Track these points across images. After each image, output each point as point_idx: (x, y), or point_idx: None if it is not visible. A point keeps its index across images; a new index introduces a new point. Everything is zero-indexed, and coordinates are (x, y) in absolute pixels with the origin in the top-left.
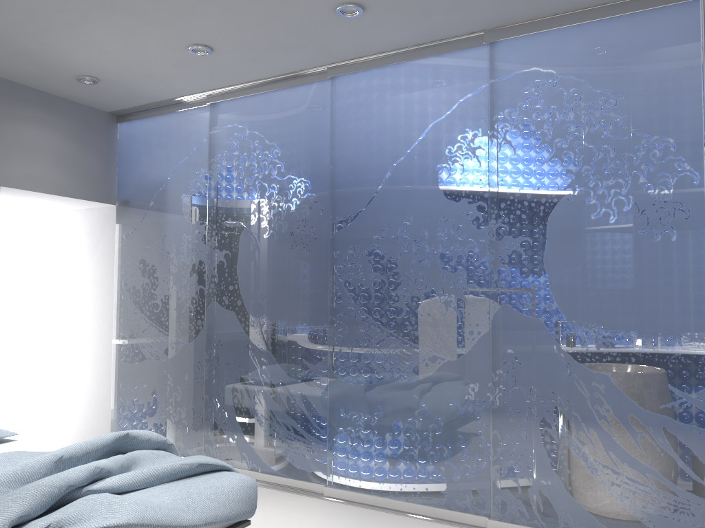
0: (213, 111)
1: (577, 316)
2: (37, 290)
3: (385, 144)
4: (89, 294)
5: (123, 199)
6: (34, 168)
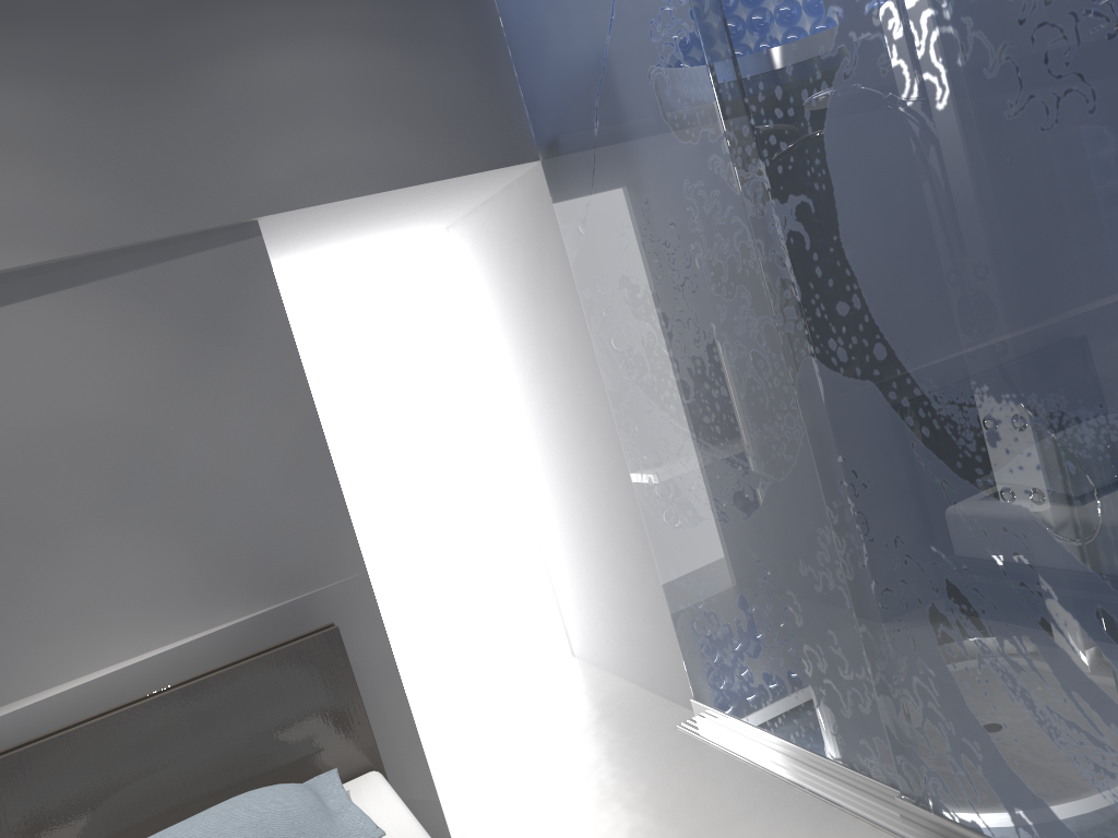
0: None
1: None
2: (495, 381)
3: None
4: (564, 377)
5: (546, 141)
6: (316, 148)
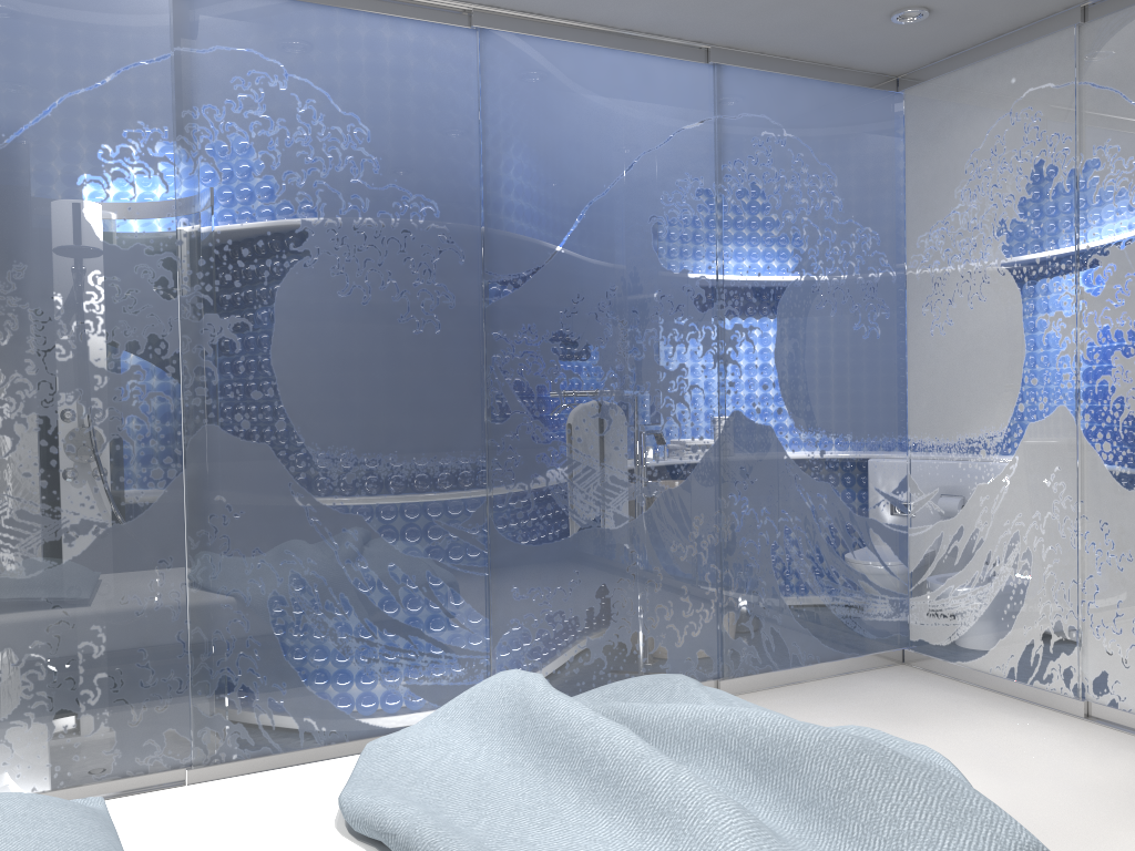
0: (186, 1)
1: (804, 421)
2: None
3: (576, 167)
4: None
5: None
6: None
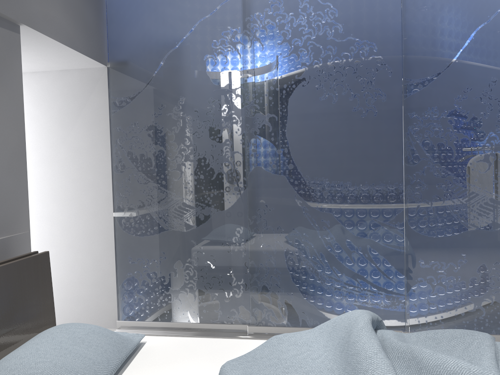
0: None
1: None
2: None
3: (467, 8)
4: (72, 166)
5: (119, 60)
6: (48, 8)
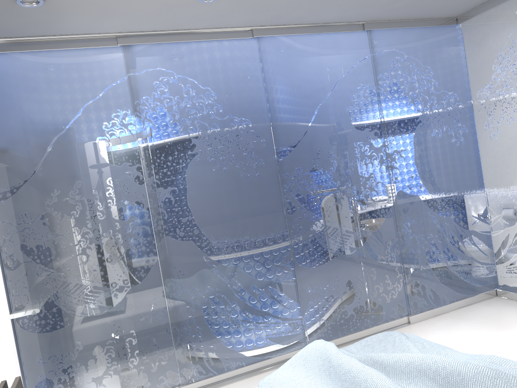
0: (129, 53)
1: (433, 189)
2: None
3: (309, 91)
4: None
5: None
6: None
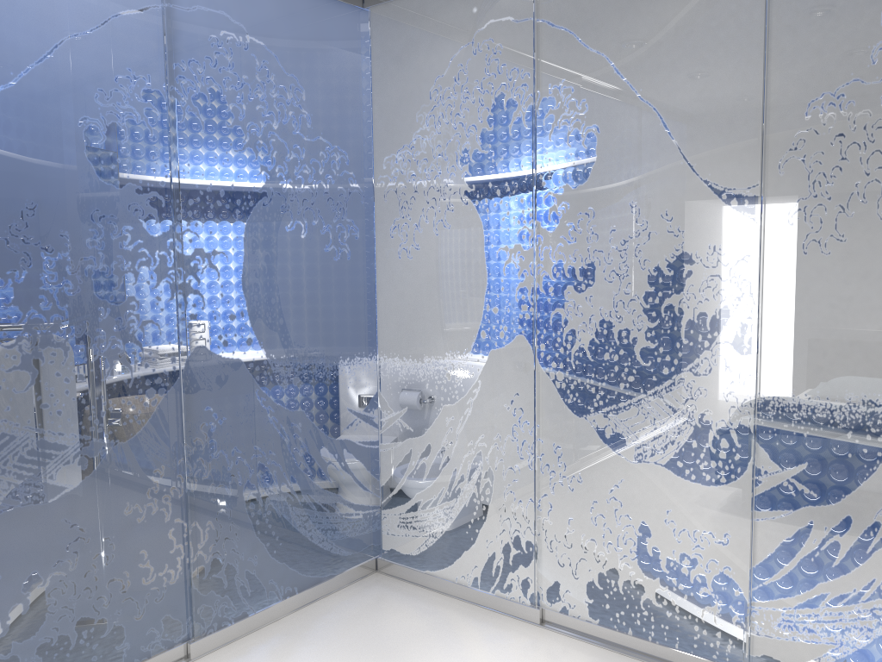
0: None
1: (277, 349)
2: None
3: None
4: None
5: None
6: None
